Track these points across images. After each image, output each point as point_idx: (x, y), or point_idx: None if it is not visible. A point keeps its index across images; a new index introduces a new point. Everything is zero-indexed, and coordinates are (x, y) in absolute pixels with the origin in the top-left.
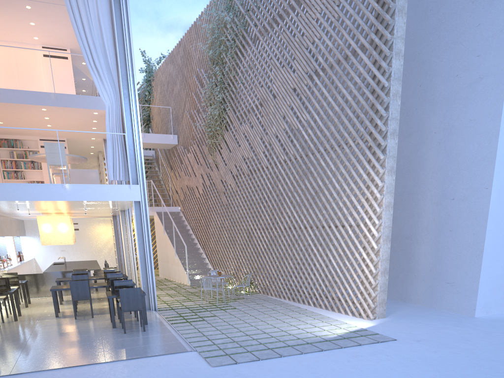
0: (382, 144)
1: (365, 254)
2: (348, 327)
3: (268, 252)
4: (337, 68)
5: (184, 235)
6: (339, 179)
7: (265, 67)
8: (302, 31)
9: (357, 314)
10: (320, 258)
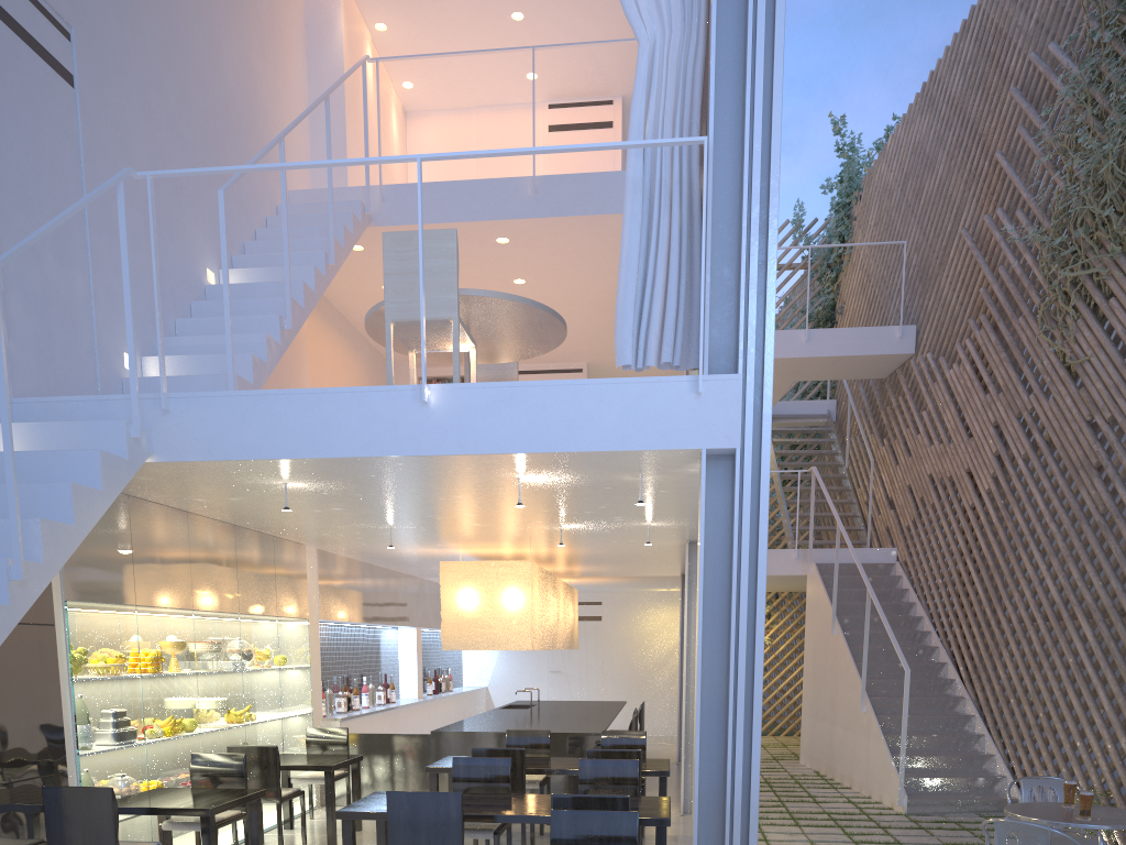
0: None
1: None
2: None
3: None
4: None
5: (902, 636)
6: None
7: None
8: None
9: None
10: None
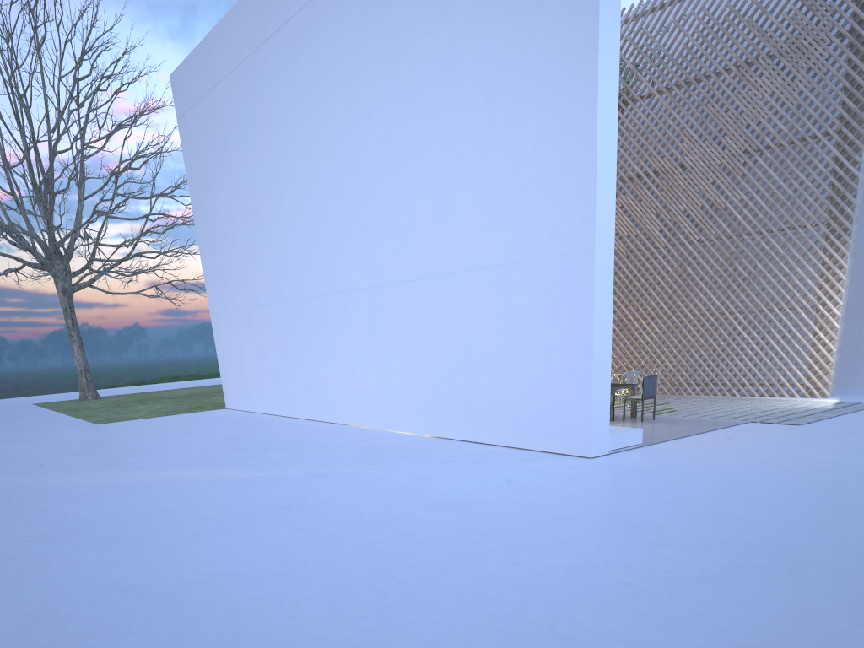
0: (851, 230)
1: (823, 335)
2: (823, 402)
3: (661, 344)
4: (793, 153)
5: None
6: (790, 262)
7: (671, 136)
8: (736, 106)
9: (807, 394)
10: (754, 344)
